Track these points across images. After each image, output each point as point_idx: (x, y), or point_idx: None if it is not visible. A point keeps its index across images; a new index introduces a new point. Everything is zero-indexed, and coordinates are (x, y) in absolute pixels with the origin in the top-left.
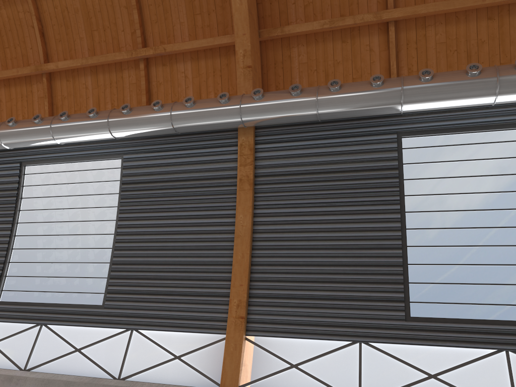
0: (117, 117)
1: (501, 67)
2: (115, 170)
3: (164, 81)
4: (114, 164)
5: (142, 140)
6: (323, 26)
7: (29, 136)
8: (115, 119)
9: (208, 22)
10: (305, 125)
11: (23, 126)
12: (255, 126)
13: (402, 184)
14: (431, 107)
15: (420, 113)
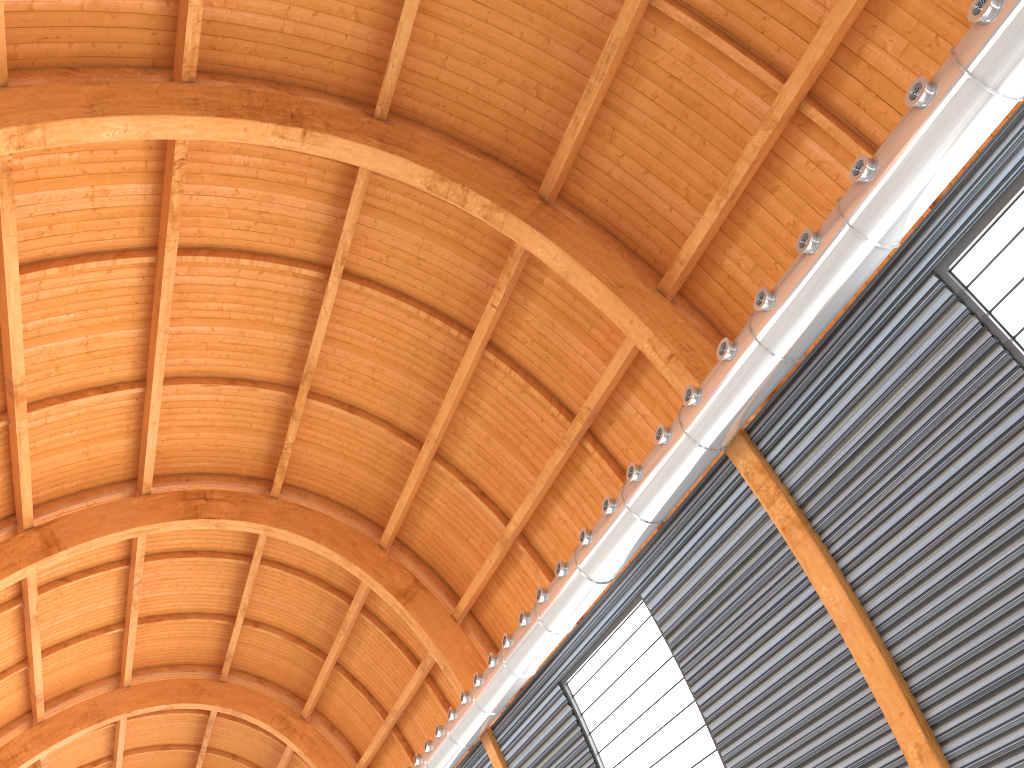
0: (584, 556)
1: (957, 46)
2: (649, 621)
3: (627, 444)
4: (642, 613)
5: (644, 556)
6: (719, 207)
7: (531, 647)
8: (583, 560)
9: (608, 327)
10: (801, 373)
11: (518, 639)
12: (744, 430)
13: (1014, 349)
14: (922, 202)
15: (938, 210)
